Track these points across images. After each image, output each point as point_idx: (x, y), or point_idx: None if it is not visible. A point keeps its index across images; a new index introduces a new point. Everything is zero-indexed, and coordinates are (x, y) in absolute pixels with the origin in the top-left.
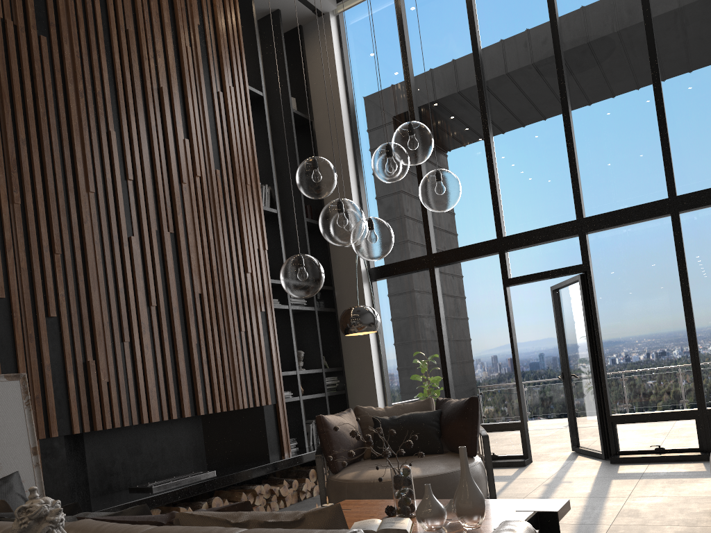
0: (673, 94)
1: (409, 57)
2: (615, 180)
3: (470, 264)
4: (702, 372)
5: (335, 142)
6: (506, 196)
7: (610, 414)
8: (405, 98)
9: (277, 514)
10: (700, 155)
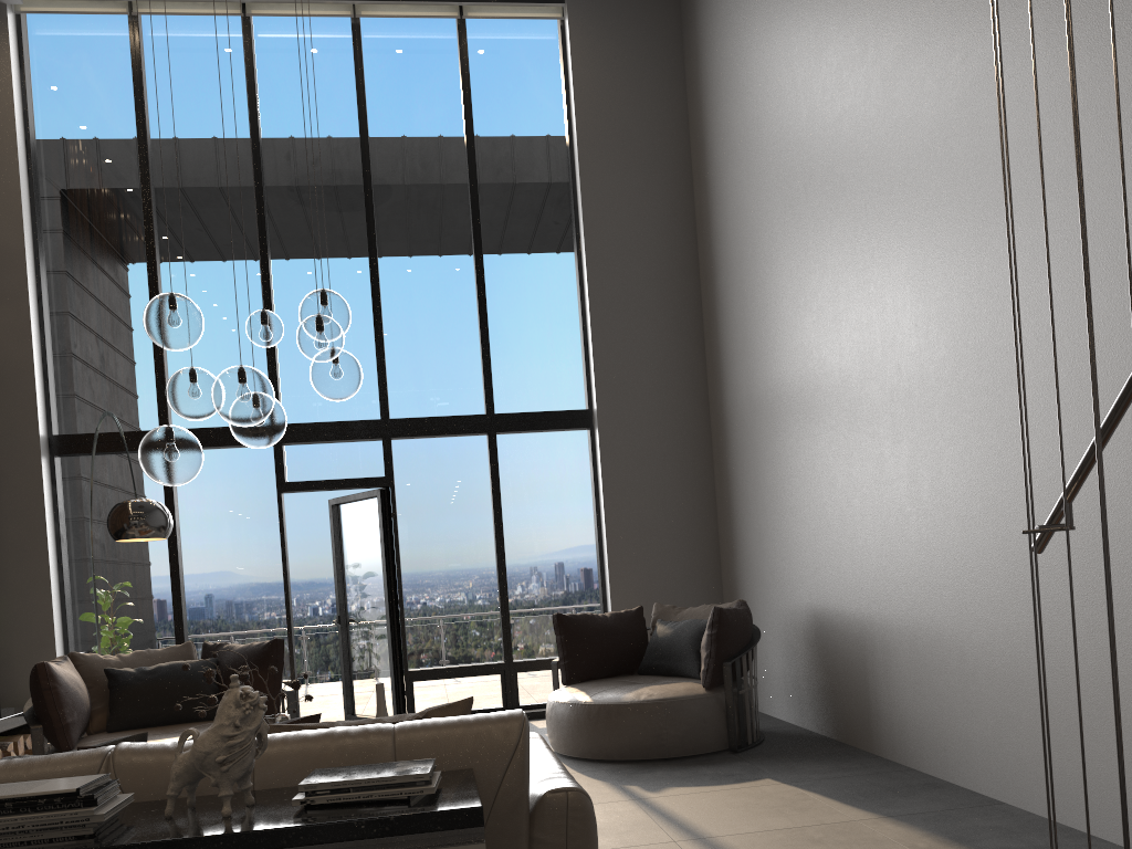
0: (496, 296)
1: (148, 129)
2: (428, 380)
3: (227, 454)
4: (509, 619)
5: (1, 218)
6: (287, 369)
7: (408, 669)
8: (136, 186)
9: (377, 719)
10: (519, 373)
